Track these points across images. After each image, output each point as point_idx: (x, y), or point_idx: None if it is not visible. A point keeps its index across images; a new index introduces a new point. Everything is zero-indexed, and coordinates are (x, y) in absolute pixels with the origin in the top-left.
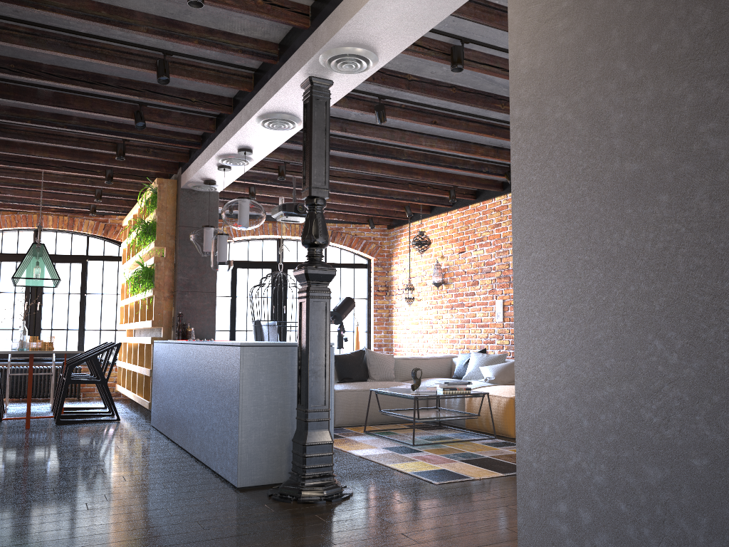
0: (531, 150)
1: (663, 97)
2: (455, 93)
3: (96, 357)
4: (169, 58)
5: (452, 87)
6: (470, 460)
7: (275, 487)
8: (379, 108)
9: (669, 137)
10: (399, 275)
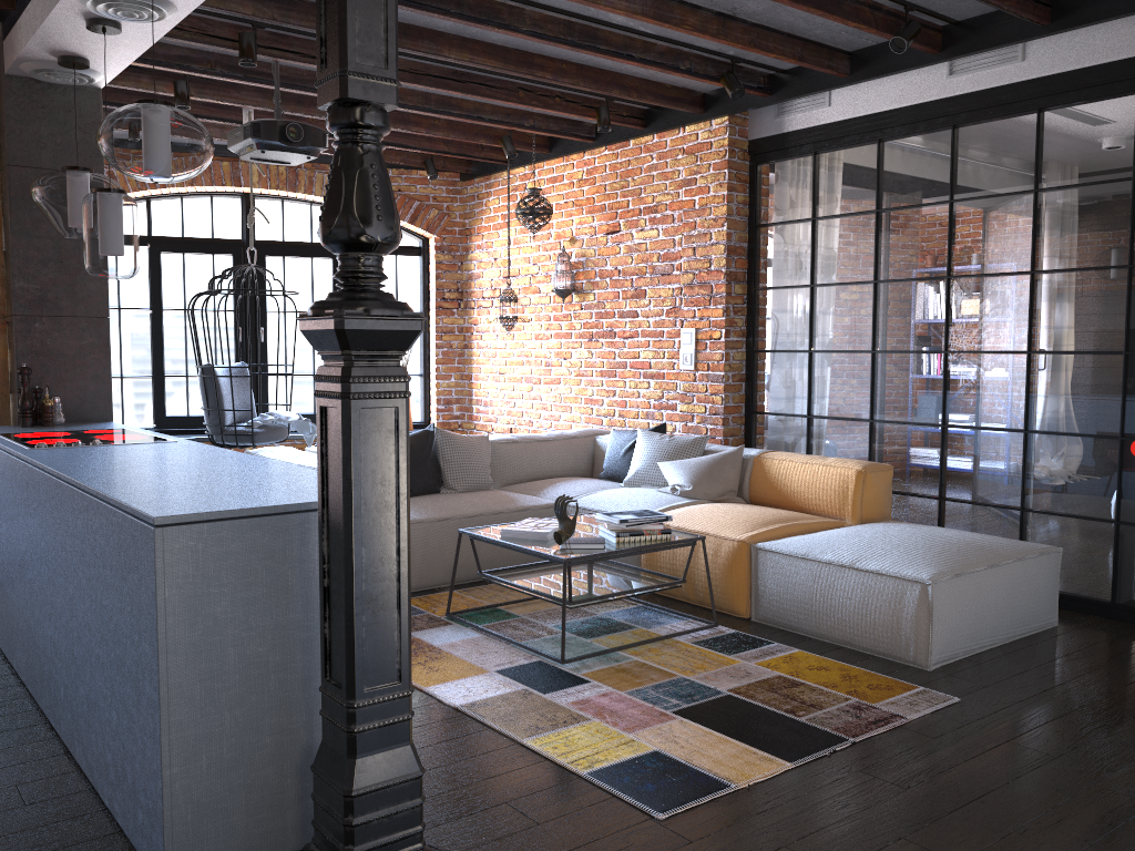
0: None
1: None
2: None
3: None
4: None
5: None
6: (697, 709)
7: None
8: None
9: None
10: (484, 272)
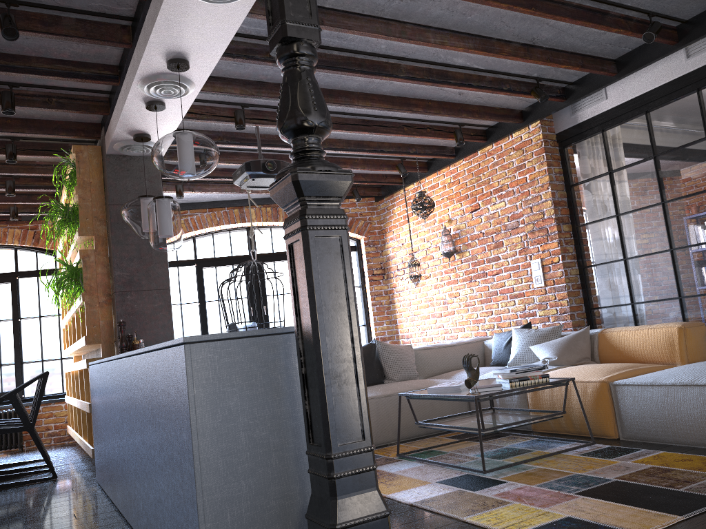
0: None
1: None
2: None
3: (14, 395)
4: None
5: None
6: (594, 491)
7: None
8: None
9: None
10: (396, 253)
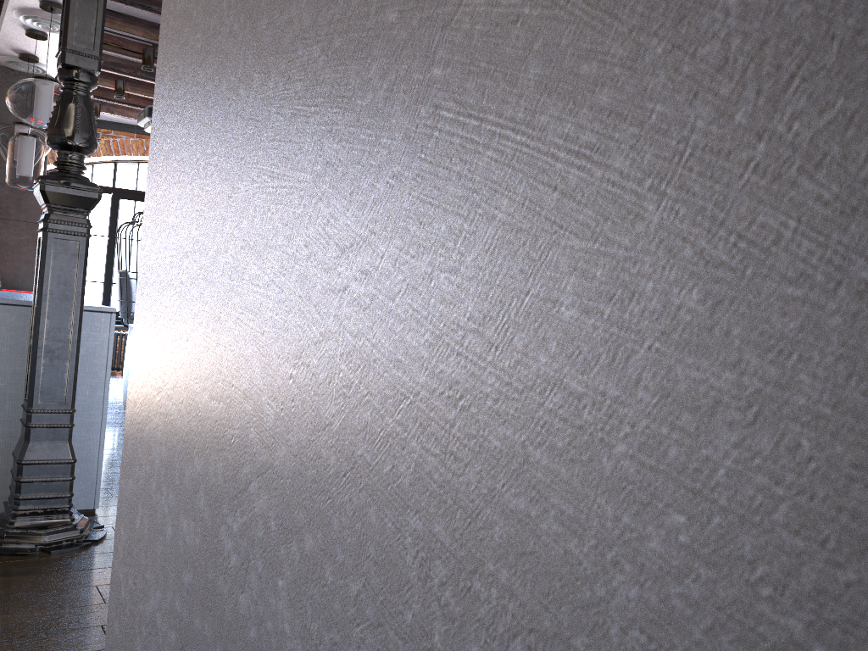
0: None
1: None
2: None
3: None
4: None
5: None
6: None
7: None
8: None
9: None
10: None
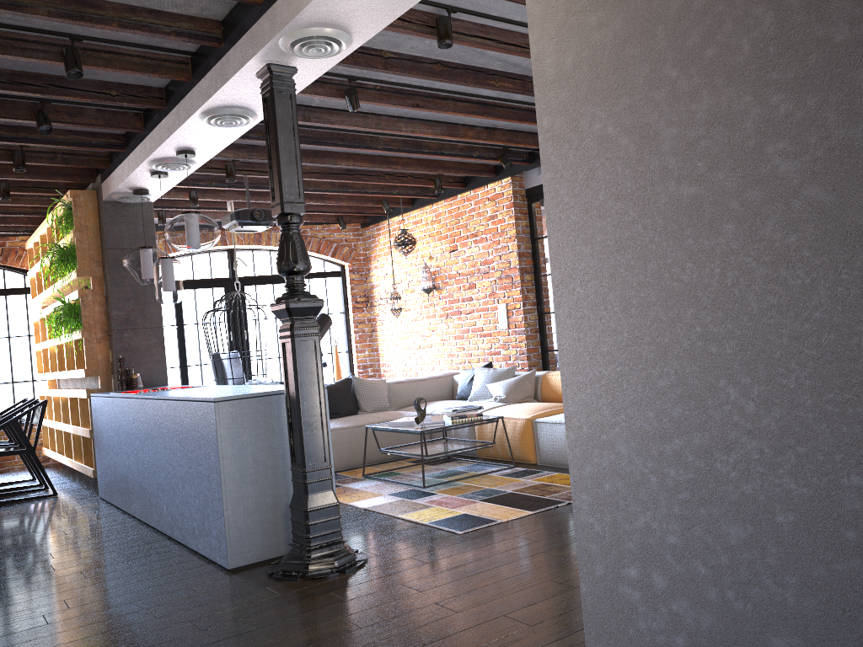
0: (567, 168)
1: (722, 111)
2: (441, 71)
3: (17, 421)
4: (78, 44)
5: (437, 63)
6: (492, 498)
7: (275, 563)
8: (350, 93)
9: (732, 157)
10: (380, 282)
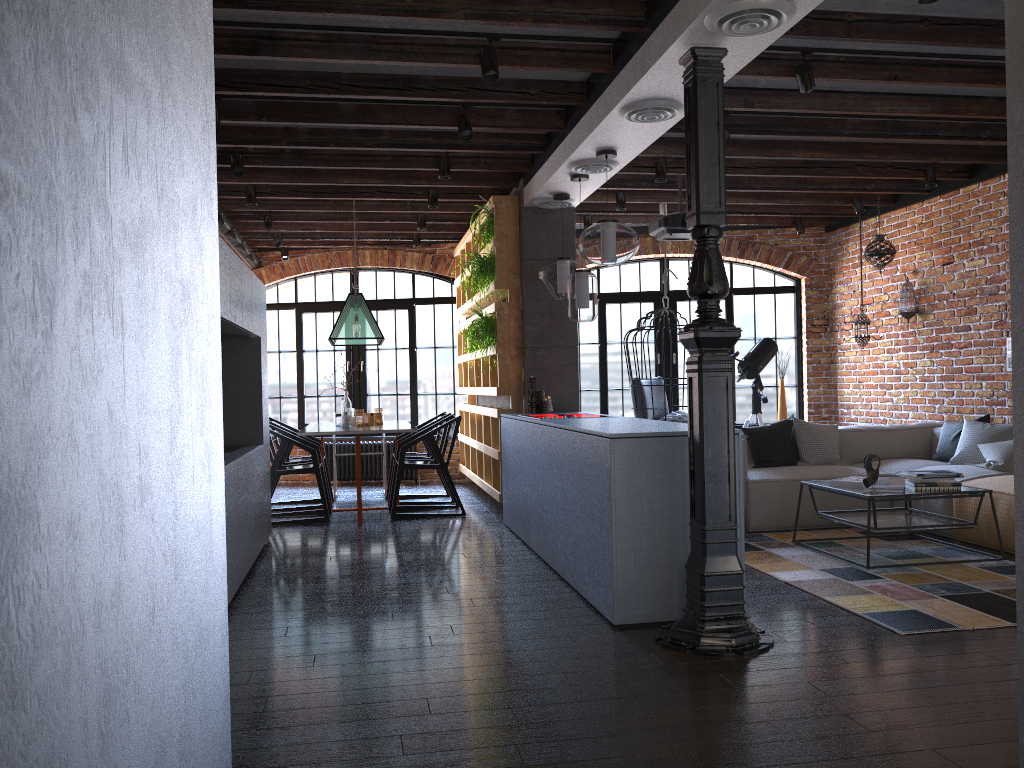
0: None
1: None
2: (929, 30)
3: (432, 435)
4: (495, 44)
5: (922, 21)
6: (958, 596)
7: (665, 627)
8: (802, 69)
9: None
10: (844, 302)
